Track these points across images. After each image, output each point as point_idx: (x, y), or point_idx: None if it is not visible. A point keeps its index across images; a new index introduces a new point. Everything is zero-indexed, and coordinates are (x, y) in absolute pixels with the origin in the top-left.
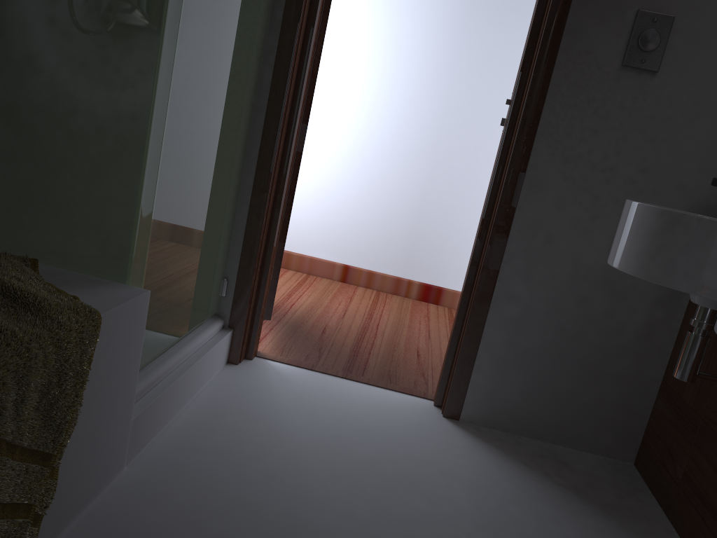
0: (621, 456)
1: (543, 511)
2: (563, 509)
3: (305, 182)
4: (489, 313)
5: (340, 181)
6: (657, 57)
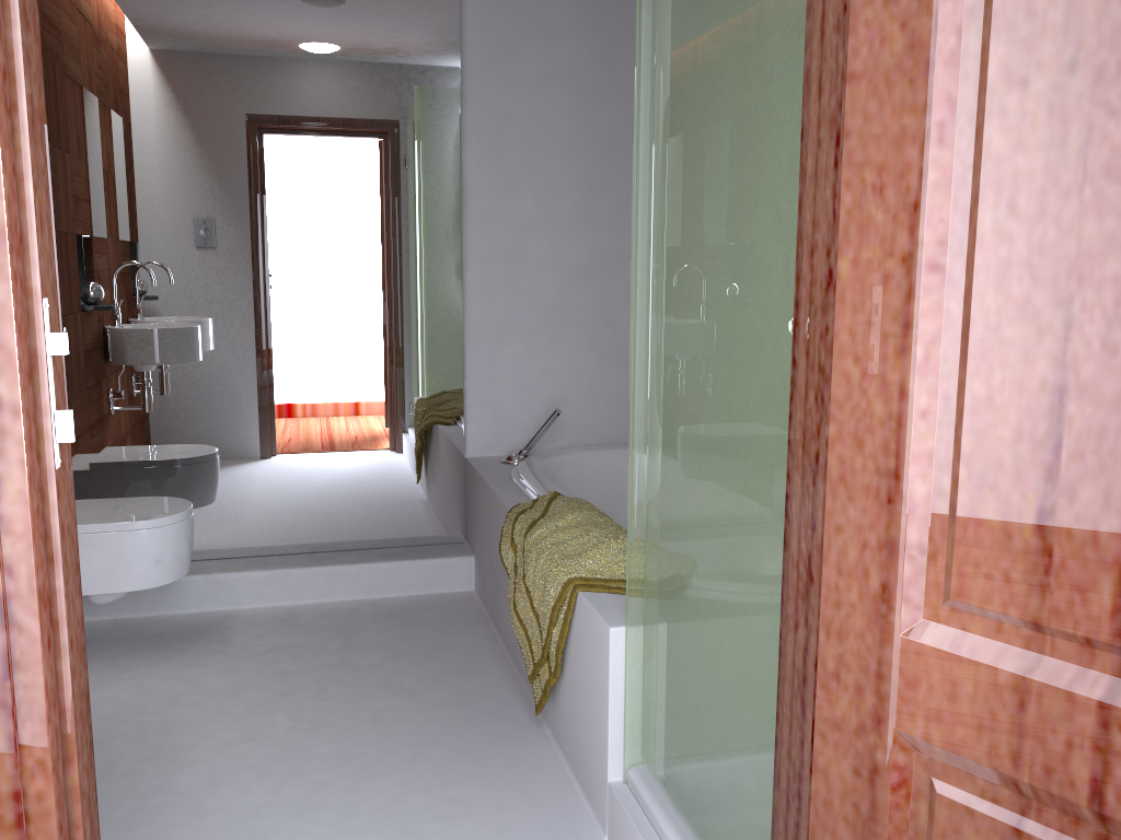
0: None
1: None
2: None
3: None
4: None
5: None
6: None
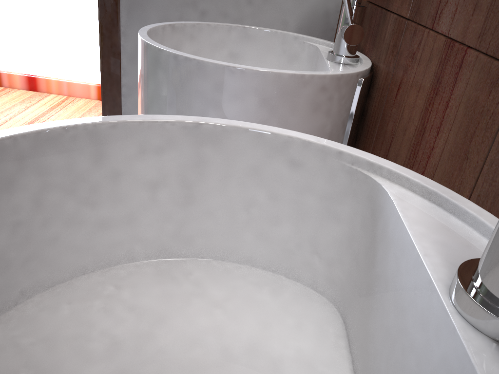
0: None
1: None
2: None
3: (44, 10)
4: None
5: (75, 6)
6: None
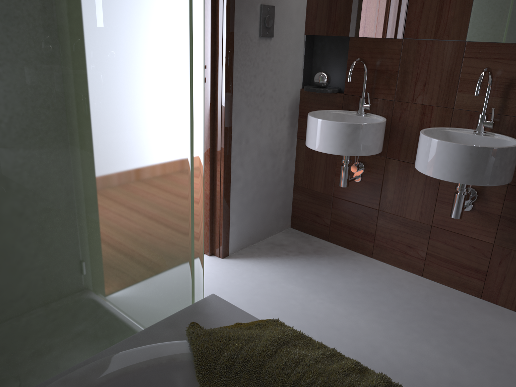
0: (286, 227)
1: (311, 270)
2: (313, 264)
3: None
4: (230, 193)
5: None
6: (272, 29)
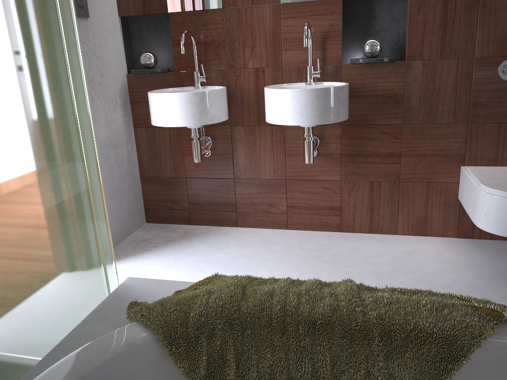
0: (142, 223)
1: (187, 252)
2: (186, 247)
3: None
4: None
5: None
6: (86, 8)
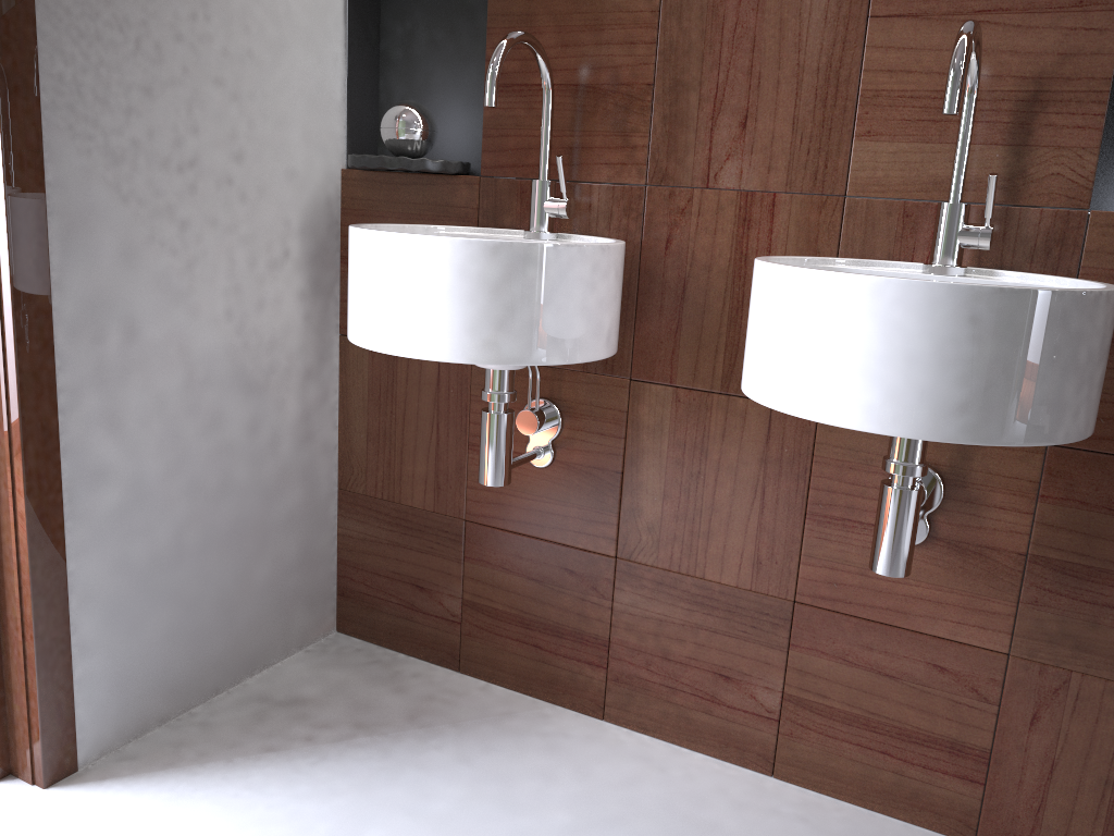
0: (321, 631)
1: (394, 797)
2: (401, 770)
3: None
4: (67, 530)
5: None
6: None
